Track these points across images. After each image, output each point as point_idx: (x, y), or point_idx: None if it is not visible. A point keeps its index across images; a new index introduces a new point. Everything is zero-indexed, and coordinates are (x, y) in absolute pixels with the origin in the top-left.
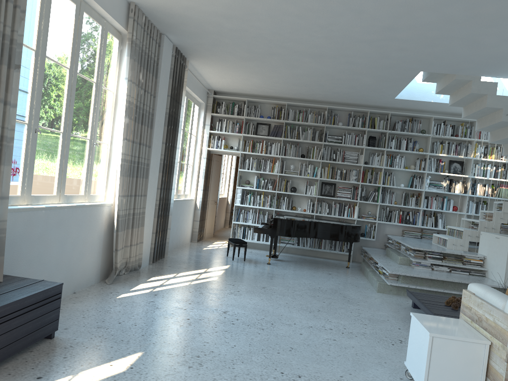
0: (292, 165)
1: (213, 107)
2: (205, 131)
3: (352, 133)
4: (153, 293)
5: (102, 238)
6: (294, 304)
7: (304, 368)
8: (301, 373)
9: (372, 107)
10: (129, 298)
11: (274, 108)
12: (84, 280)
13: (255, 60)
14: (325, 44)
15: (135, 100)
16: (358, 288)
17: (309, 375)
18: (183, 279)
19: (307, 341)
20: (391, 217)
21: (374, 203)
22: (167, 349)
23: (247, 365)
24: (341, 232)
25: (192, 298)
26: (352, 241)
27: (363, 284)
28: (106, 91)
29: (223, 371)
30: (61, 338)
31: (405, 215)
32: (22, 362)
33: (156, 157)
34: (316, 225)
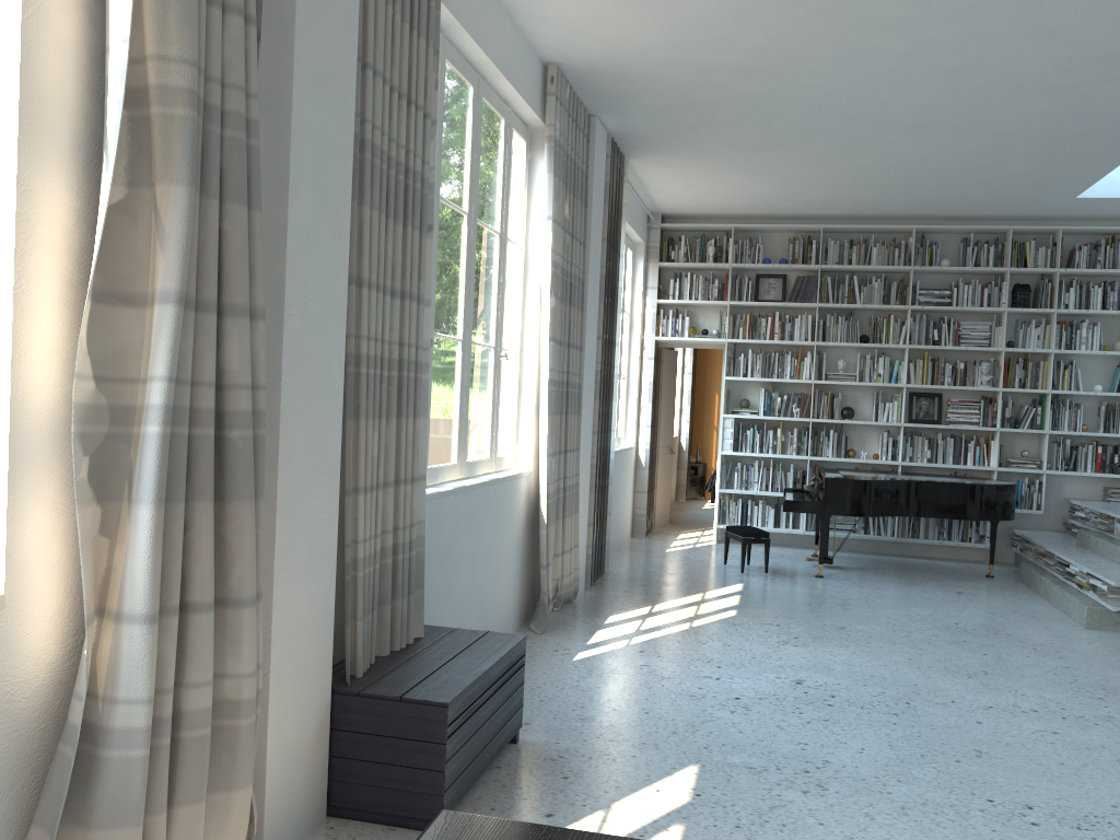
0: (842, 361)
1: (660, 249)
2: (647, 302)
3: (974, 281)
4: (633, 648)
5: (520, 541)
6: (926, 660)
7: (1028, 790)
8: (1030, 801)
9: (1015, 220)
10: (597, 661)
11: (793, 240)
12: (500, 626)
13: (776, 147)
14: (947, 103)
15: (561, 259)
16: (1040, 622)
17: (1047, 804)
18: (672, 617)
19: (1000, 736)
20: (1076, 460)
21: (1035, 431)
22: (739, 758)
23: (911, 786)
24: (975, 501)
25: (717, 656)
26: (1000, 520)
27: (1045, 611)
28: (513, 246)
29: (874, 798)
30: (531, 741)
31: (1109, 454)
32: (499, 788)
33: (589, 368)
34: (918, 488)
